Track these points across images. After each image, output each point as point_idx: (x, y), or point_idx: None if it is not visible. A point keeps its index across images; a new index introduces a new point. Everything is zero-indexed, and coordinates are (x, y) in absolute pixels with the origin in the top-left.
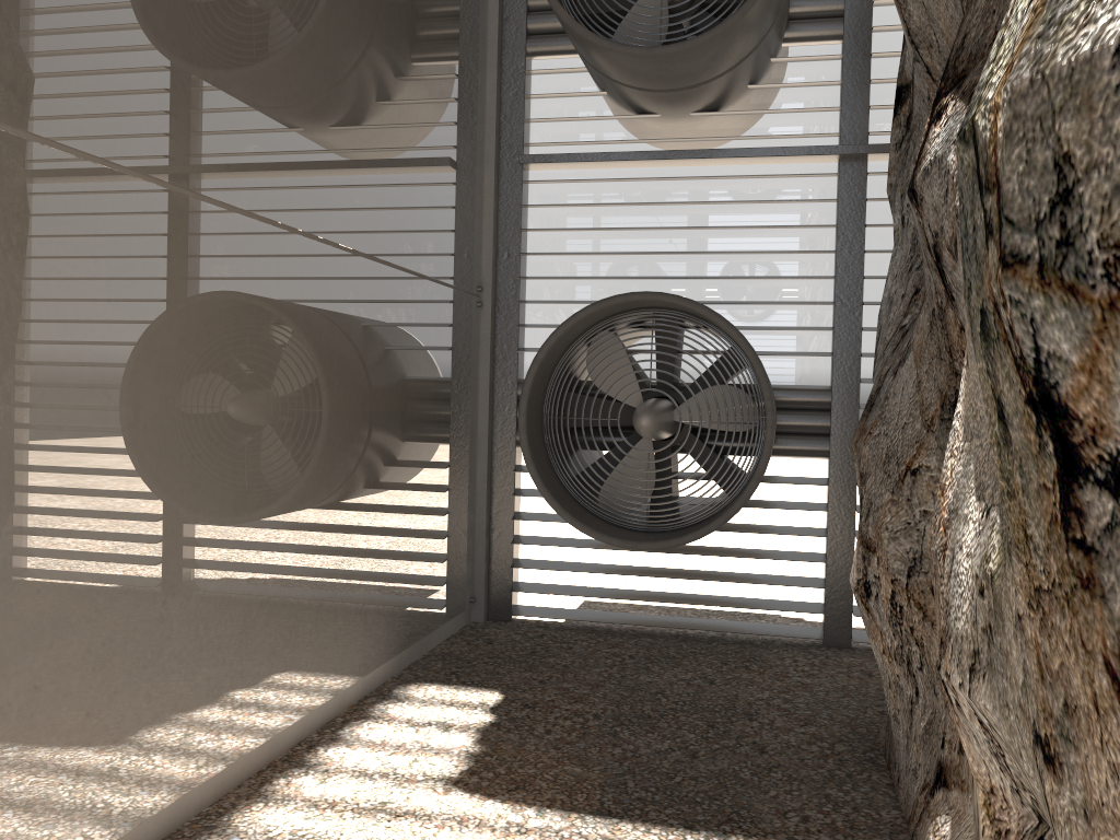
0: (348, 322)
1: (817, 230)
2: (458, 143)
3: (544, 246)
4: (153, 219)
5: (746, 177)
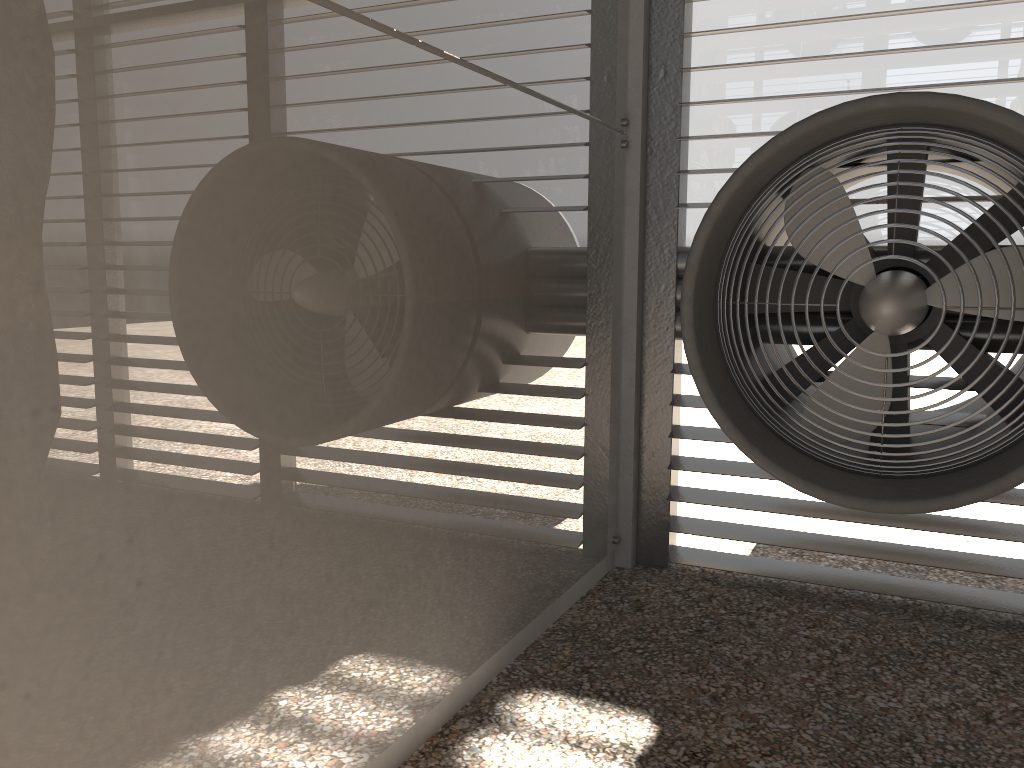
0: (402, 158)
1: None
2: None
3: (715, 58)
4: None
5: None
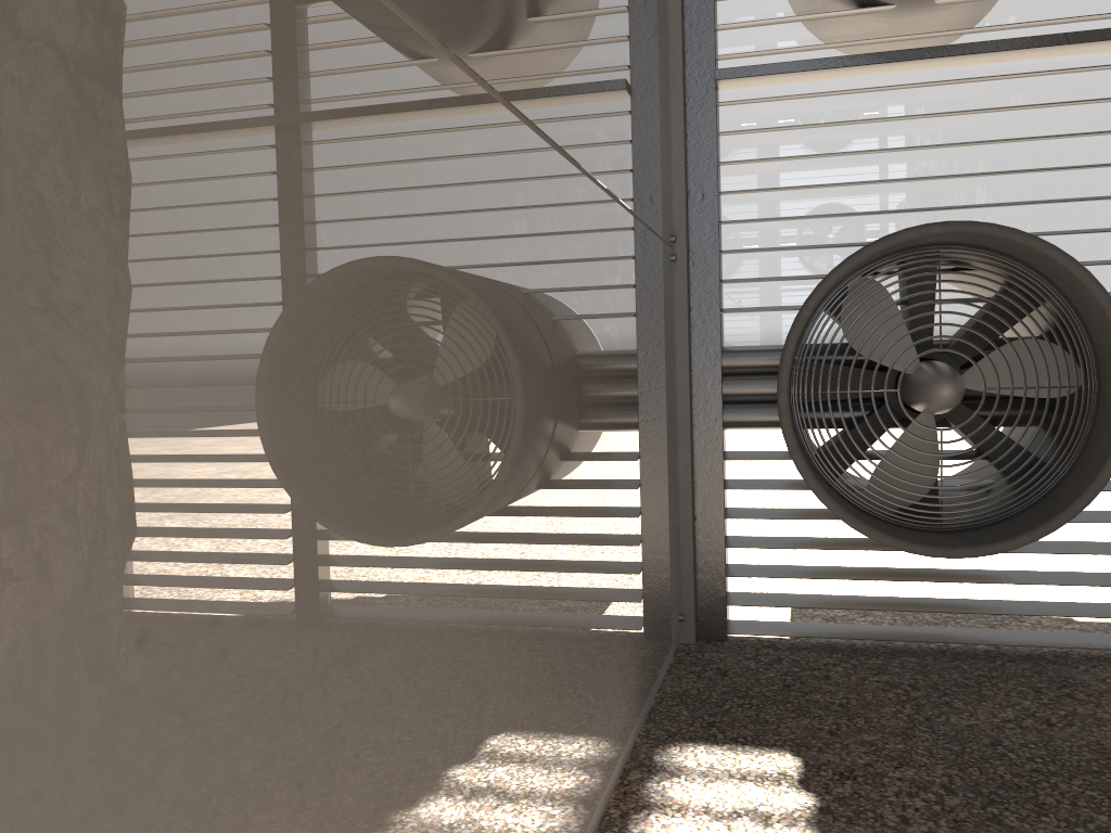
0: (598, 279)
1: (1103, 138)
2: (655, 54)
3: (743, 183)
4: (444, 112)
5: (1012, 77)
